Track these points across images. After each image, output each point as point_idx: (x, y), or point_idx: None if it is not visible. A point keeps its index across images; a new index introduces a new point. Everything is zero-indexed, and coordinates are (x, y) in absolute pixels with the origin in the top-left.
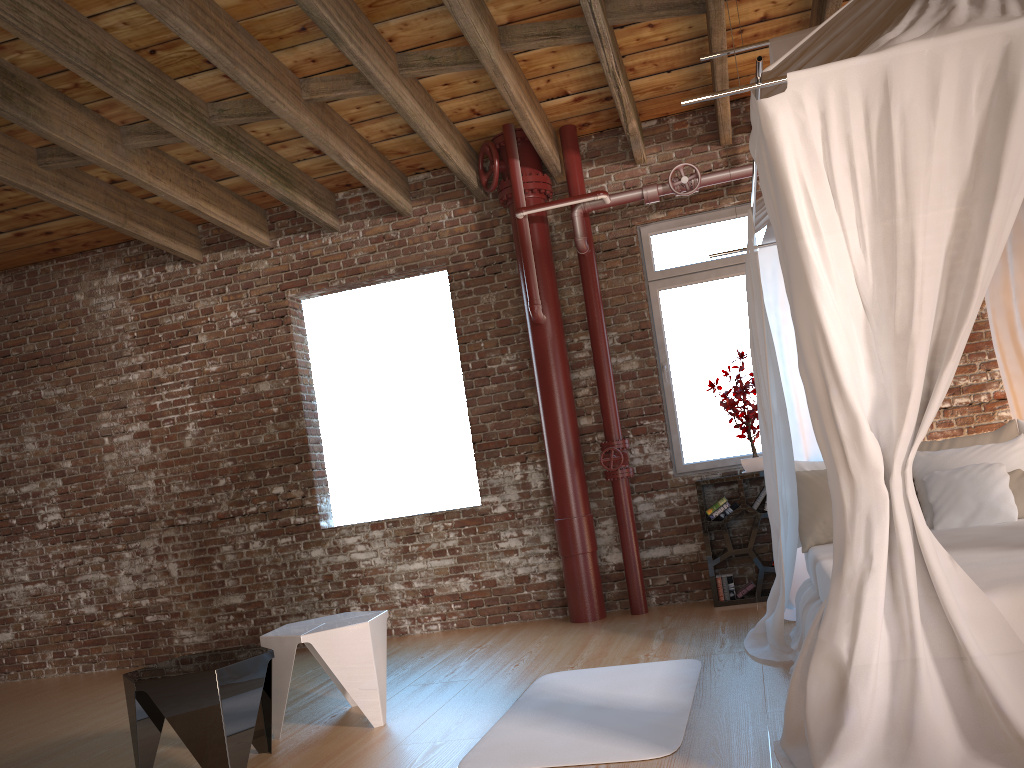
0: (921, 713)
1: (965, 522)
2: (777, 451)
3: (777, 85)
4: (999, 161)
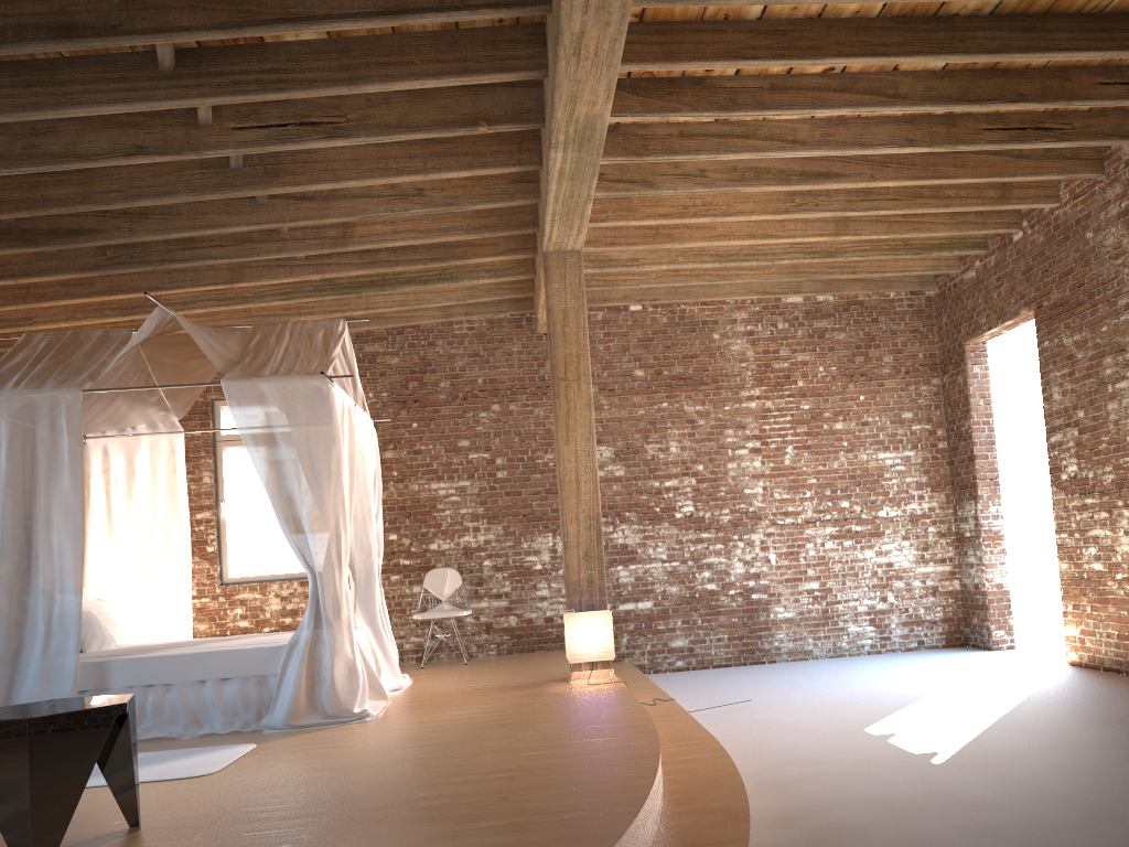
0: (366, 678)
1: (99, 647)
2: (67, 578)
3: (292, 372)
4: (353, 451)
